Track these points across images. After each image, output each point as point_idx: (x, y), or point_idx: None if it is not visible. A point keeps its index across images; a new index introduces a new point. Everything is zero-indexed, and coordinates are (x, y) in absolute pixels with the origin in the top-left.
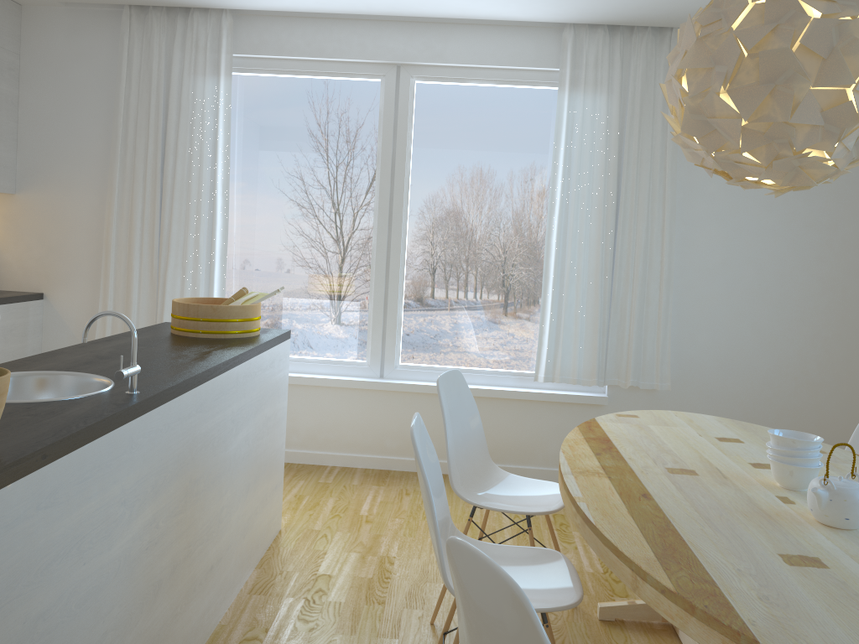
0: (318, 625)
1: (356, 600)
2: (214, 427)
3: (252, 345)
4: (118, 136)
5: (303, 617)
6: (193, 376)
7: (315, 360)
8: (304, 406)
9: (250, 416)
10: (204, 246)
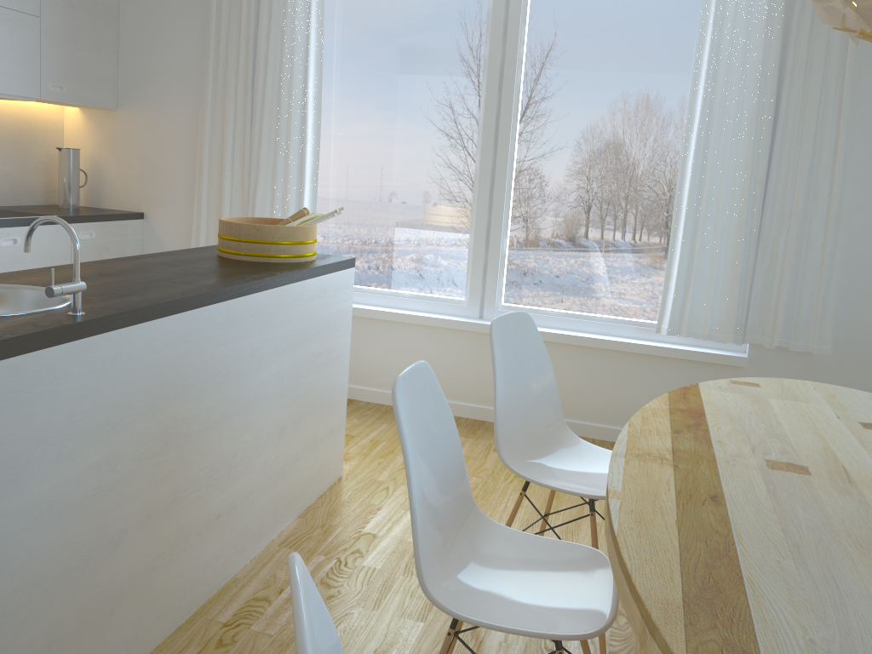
0: (339, 593)
1: (393, 569)
2: (217, 360)
3: (290, 270)
4: (210, 46)
5: (326, 581)
6: (174, 299)
7: (410, 295)
8: (395, 344)
9: (283, 351)
10: (294, 167)
